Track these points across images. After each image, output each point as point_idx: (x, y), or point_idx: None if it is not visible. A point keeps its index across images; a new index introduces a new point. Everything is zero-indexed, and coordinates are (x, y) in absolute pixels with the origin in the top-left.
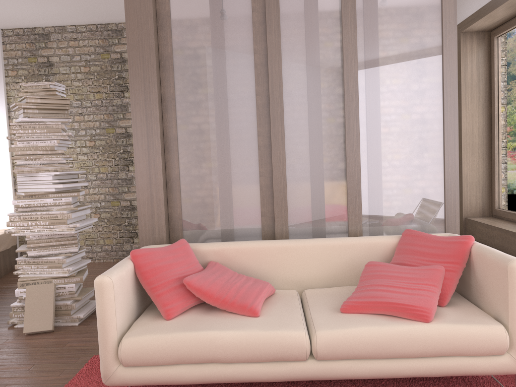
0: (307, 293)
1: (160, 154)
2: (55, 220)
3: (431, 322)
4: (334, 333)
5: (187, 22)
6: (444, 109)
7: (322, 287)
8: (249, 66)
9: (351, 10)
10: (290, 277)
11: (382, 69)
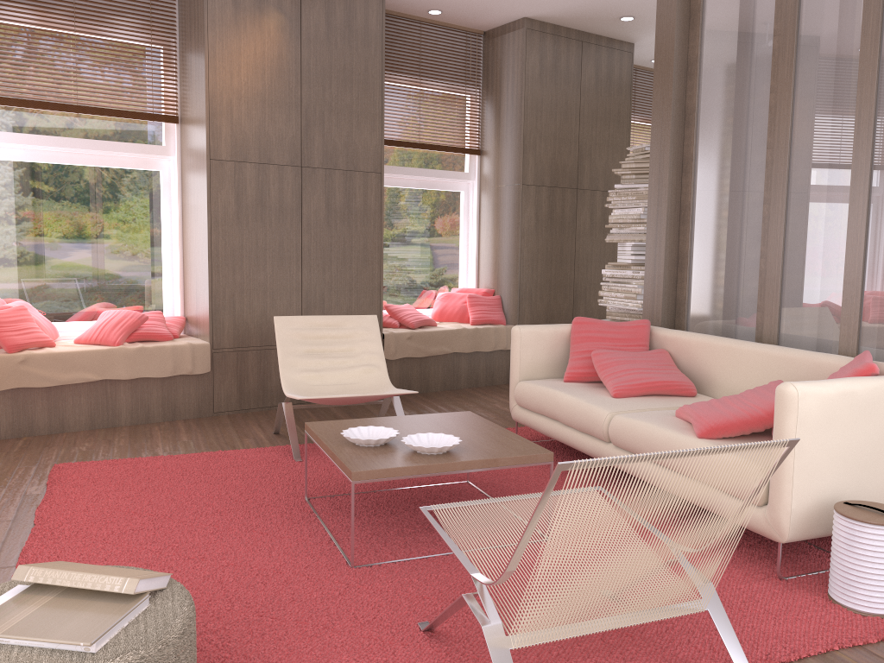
0: None
1: (665, 225)
2: (628, 294)
3: (702, 439)
4: (623, 420)
5: (713, 64)
6: None
7: None
8: (765, 111)
9: (874, 9)
10: (729, 387)
11: None
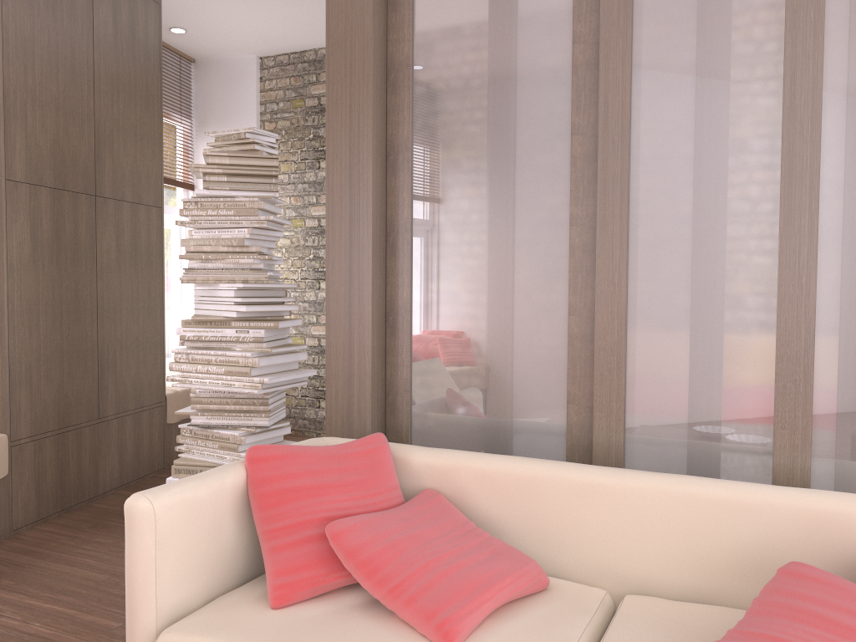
0: (626, 605)
1: (370, 257)
2: (233, 368)
3: None
4: None
5: None
6: None
7: (674, 597)
8: (562, 72)
9: None
10: (598, 557)
11: None
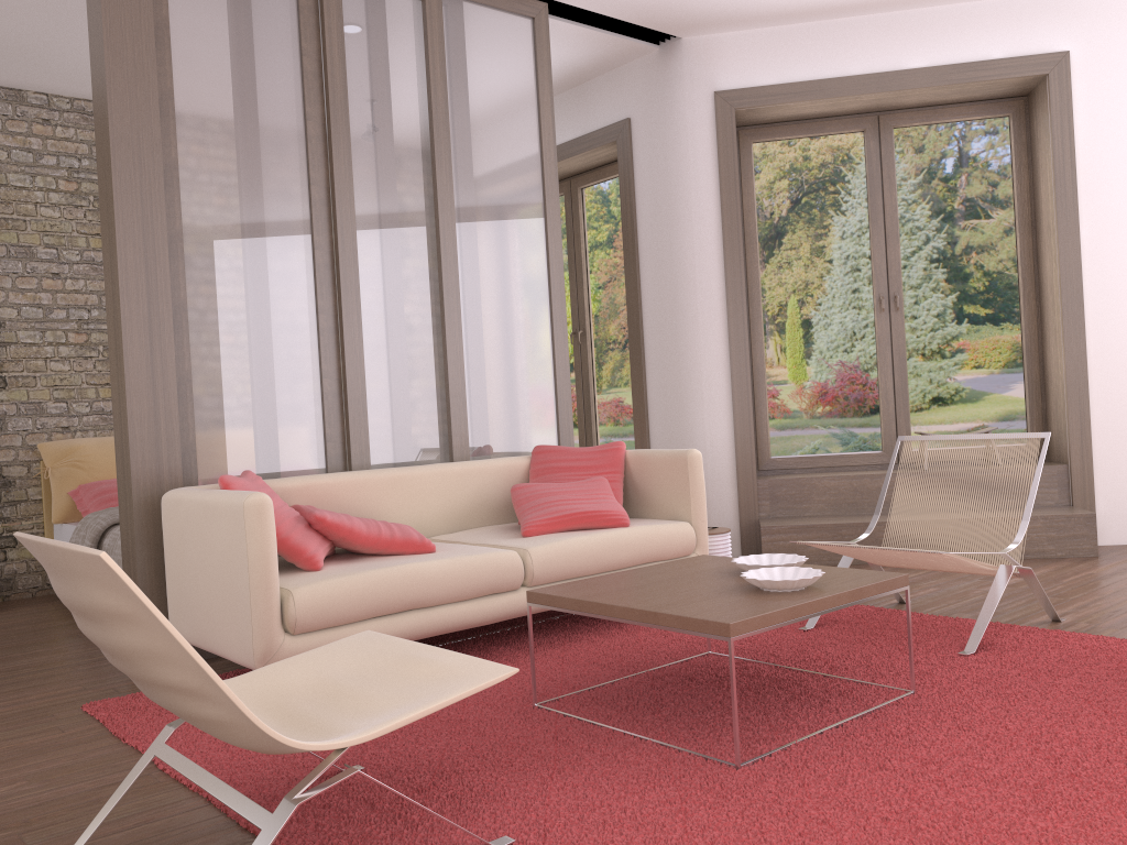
0: (440, 538)
1: (172, 332)
2: None
3: (629, 526)
4: (547, 547)
5: (203, 114)
6: (551, 293)
7: (445, 534)
8: (303, 203)
9: (445, 147)
10: (404, 523)
11: (483, 233)
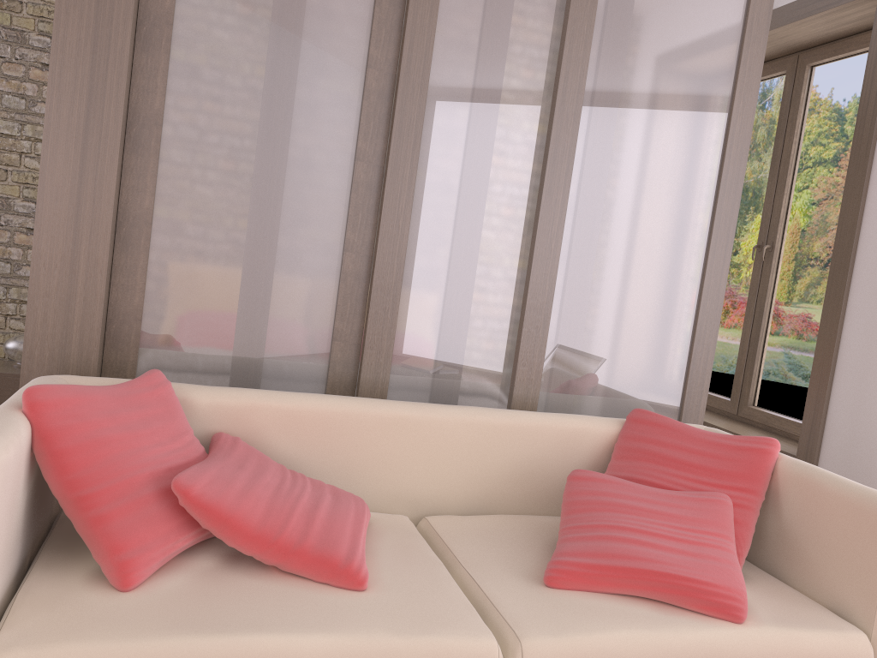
0: (437, 525)
1: (117, 150)
2: None
3: (744, 622)
4: (562, 645)
5: None
6: (720, 186)
7: (459, 513)
8: None
9: None
10: (396, 487)
11: (631, 79)
